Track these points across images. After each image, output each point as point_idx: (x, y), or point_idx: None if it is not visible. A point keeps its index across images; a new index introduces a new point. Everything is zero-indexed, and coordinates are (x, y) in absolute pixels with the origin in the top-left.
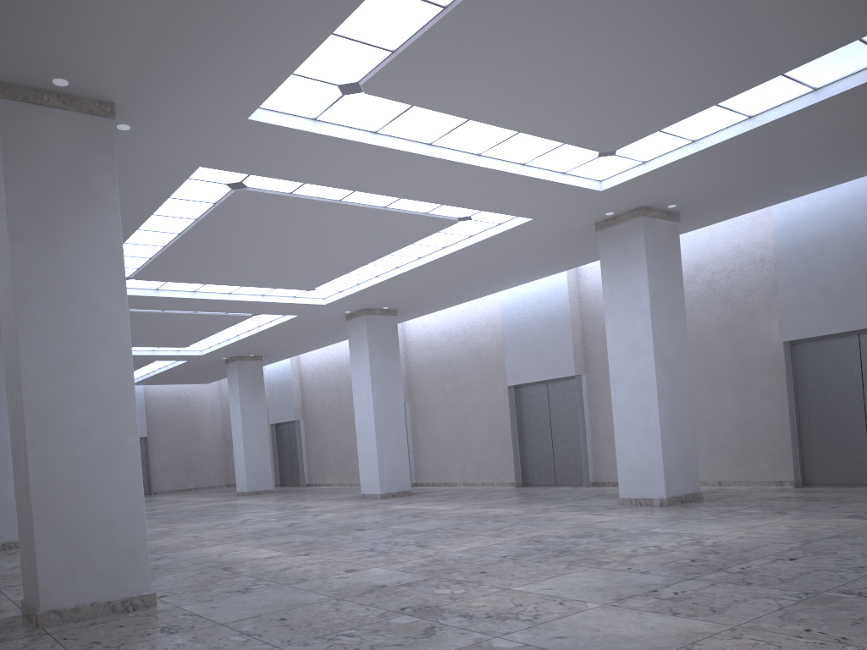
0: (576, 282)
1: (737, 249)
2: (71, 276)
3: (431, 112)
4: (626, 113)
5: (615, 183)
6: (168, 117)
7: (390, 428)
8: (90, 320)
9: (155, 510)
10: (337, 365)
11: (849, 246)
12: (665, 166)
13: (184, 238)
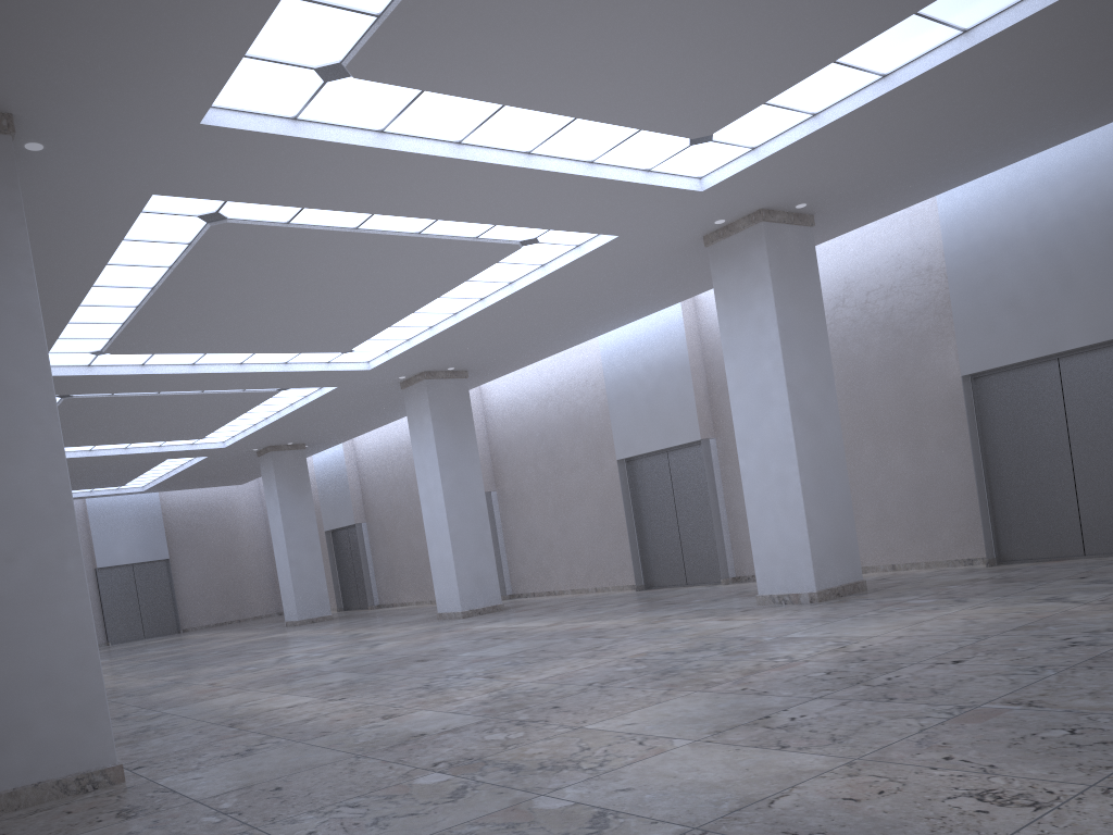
0: (694, 317)
1: (896, 258)
2: None
3: (450, 98)
4: (715, 82)
5: (718, 179)
6: (90, 128)
7: (469, 526)
8: (2, 409)
9: (176, 653)
10: (402, 448)
11: (1039, 243)
12: (781, 151)
13: (161, 293)
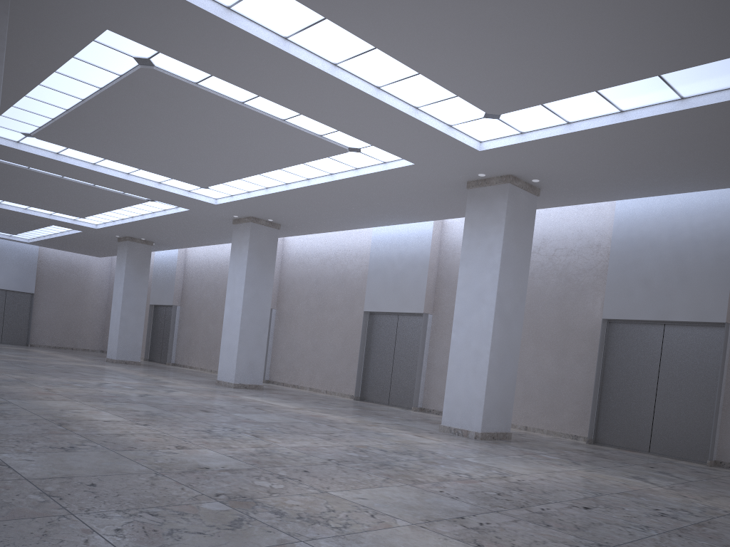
0: (439, 233)
1: (579, 232)
2: None
3: (342, 30)
4: (518, 79)
5: (492, 146)
6: None
7: (254, 327)
8: None
9: (23, 360)
10: (219, 264)
11: (672, 249)
12: (539, 140)
13: (88, 105)
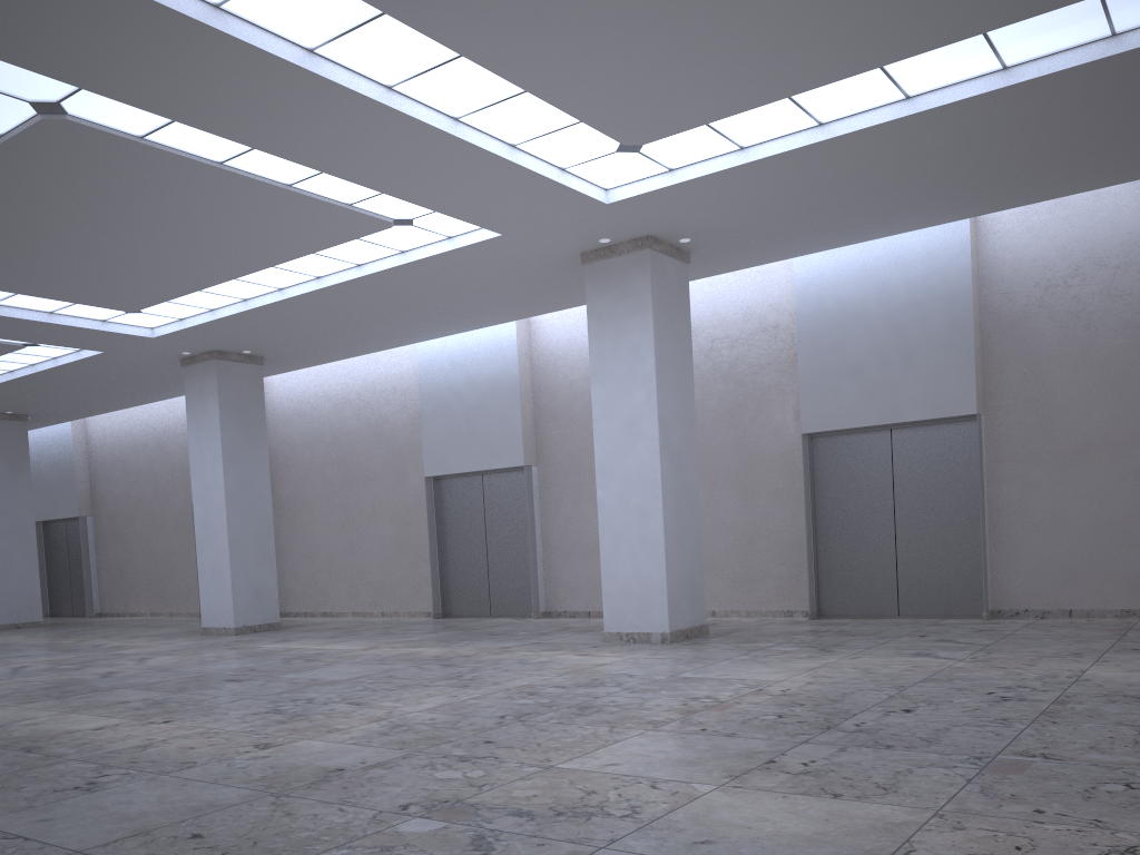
0: (527, 338)
1: (745, 311)
2: None
3: (407, 31)
4: (678, 88)
5: (627, 195)
6: None
7: (251, 531)
8: None
9: None
10: (152, 436)
11: (886, 318)
12: (700, 178)
13: None
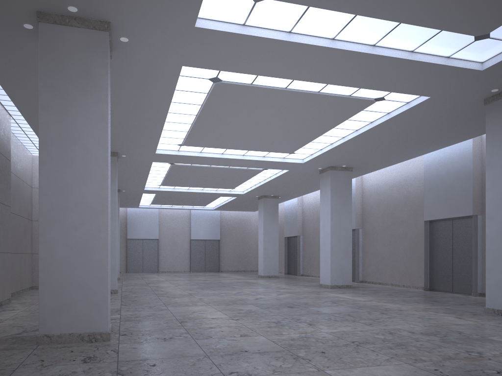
0: (479, 148)
1: None
2: (74, 131)
3: (325, 11)
4: None
5: (493, 63)
6: (145, 29)
7: (341, 244)
8: (83, 158)
9: (207, 281)
10: None
11: None
12: None
13: (200, 118)
